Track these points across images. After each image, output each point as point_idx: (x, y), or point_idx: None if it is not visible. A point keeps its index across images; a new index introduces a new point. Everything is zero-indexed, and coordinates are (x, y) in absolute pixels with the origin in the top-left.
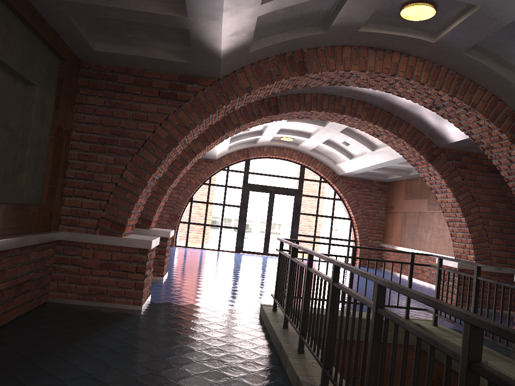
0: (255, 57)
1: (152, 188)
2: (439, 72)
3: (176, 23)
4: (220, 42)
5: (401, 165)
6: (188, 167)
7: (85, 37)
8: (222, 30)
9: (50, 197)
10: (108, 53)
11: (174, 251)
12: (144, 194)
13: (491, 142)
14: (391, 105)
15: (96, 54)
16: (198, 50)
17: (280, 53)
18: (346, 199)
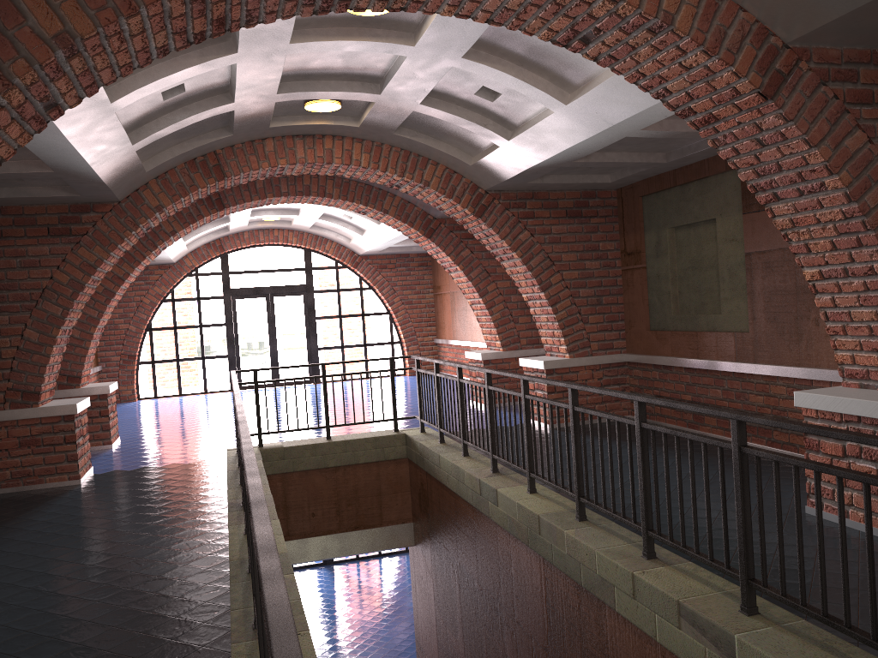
0: (157, 171)
1: (67, 341)
2: (381, 151)
3: (44, 175)
4: (102, 181)
5: None
6: (118, 297)
7: None
8: (98, 174)
9: None
10: None
11: (135, 407)
12: (56, 351)
13: (462, 217)
14: None
15: None
16: (80, 187)
17: (189, 159)
18: (377, 286)
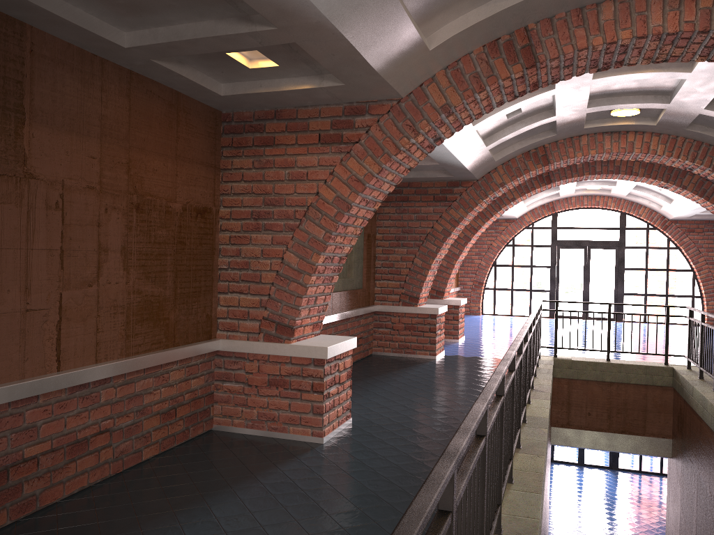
0: (503, 160)
1: (437, 268)
2: (675, 142)
3: (433, 166)
4: (466, 168)
5: None
6: (472, 242)
7: None
8: (464, 165)
9: (367, 282)
10: None
11: (478, 319)
12: (430, 273)
13: None
14: None
15: None
16: (453, 172)
17: (525, 151)
18: (683, 247)
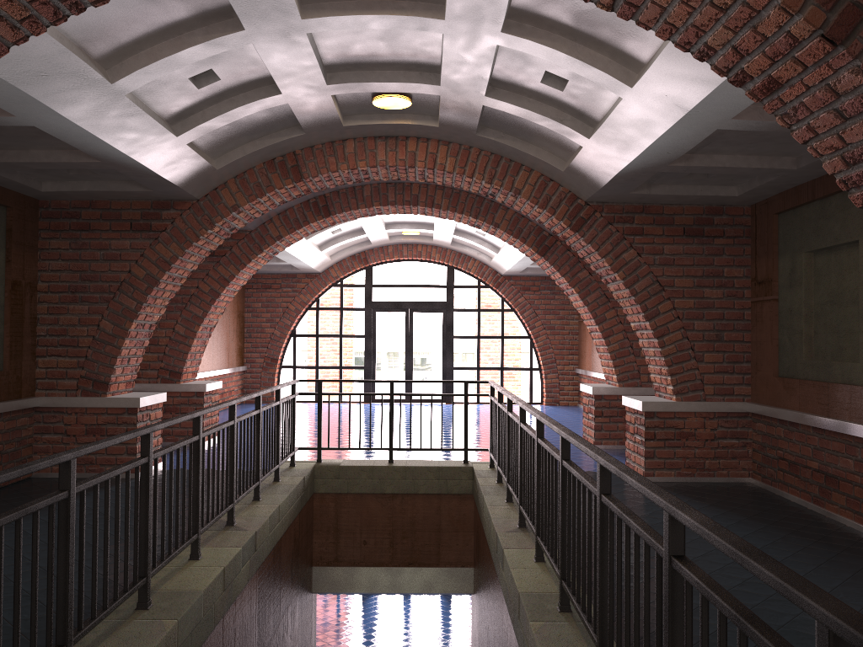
0: (233, 170)
1: (149, 335)
2: (468, 155)
3: (97, 166)
4: (157, 174)
5: None
6: (226, 298)
7: (23, 183)
8: (146, 166)
9: (14, 360)
10: (59, 191)
11: None
12: (130, 344)
13: (561, 232)
14: None
15: (48, 194)
16: (144, 181)
17: (268, 159)
18: (518, 308)
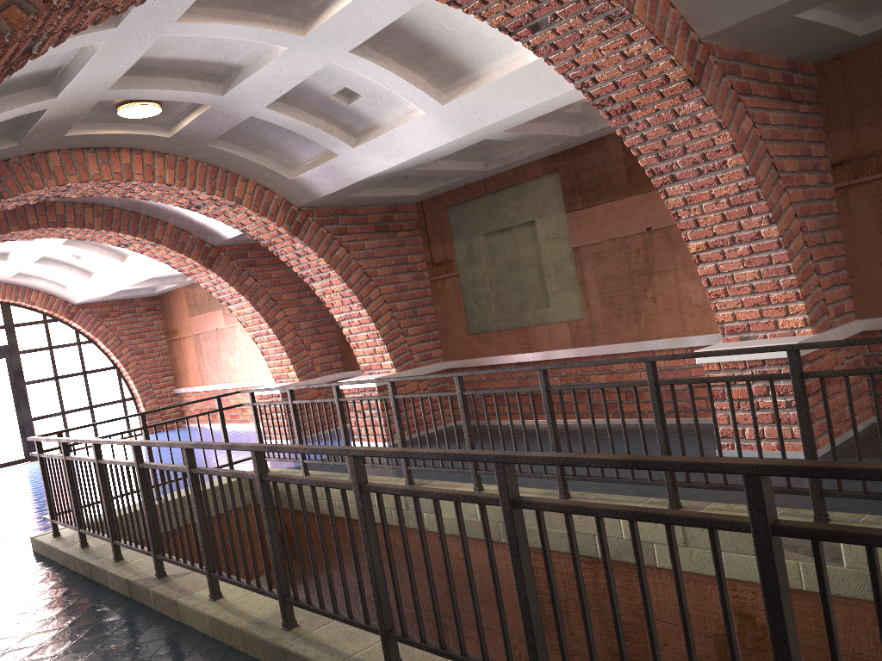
0: None
1: None
2: (186, 166)
3: None
4: None
5: (172, 272)
6: None
7: None
8: None
9: None
10: None
11: None
12: None
13: (271, 238)
14: (135, 204)
15: None
16: None
17: None
18: (100, 338)
